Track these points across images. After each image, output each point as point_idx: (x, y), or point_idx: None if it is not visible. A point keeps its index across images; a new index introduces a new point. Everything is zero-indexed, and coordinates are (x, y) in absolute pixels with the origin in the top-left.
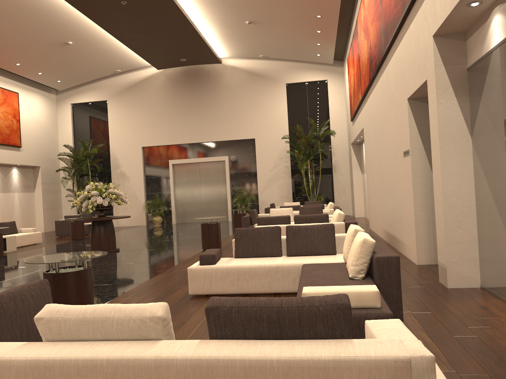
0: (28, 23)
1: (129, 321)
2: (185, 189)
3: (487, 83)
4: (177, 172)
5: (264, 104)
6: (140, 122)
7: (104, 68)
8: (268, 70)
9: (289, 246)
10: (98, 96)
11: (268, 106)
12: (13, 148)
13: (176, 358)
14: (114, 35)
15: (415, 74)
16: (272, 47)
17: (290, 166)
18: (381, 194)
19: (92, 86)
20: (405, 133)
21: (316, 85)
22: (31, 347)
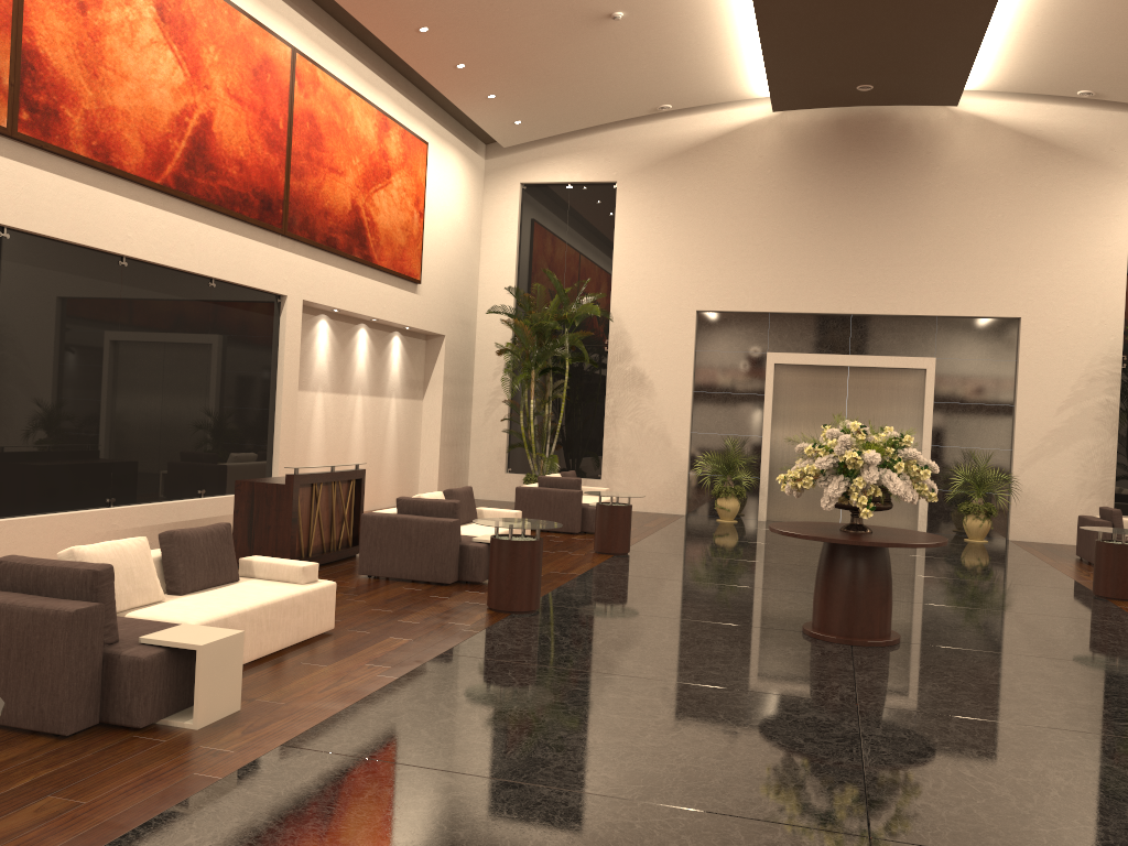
0: None
1: None
2: (800, 433)
3: None
4: (784, 388)
5: (1060, 228)
6: (700, 245)
7: (639, 96)
8: (1083, 134)
9: None
10: (594, 171)
11: (1070, 234)
12: (405, 283)
13: None
14: None
15: None
16: None
17: (1117, 404)
18: None
19: (582, 143)
20: None
21: None
22: None
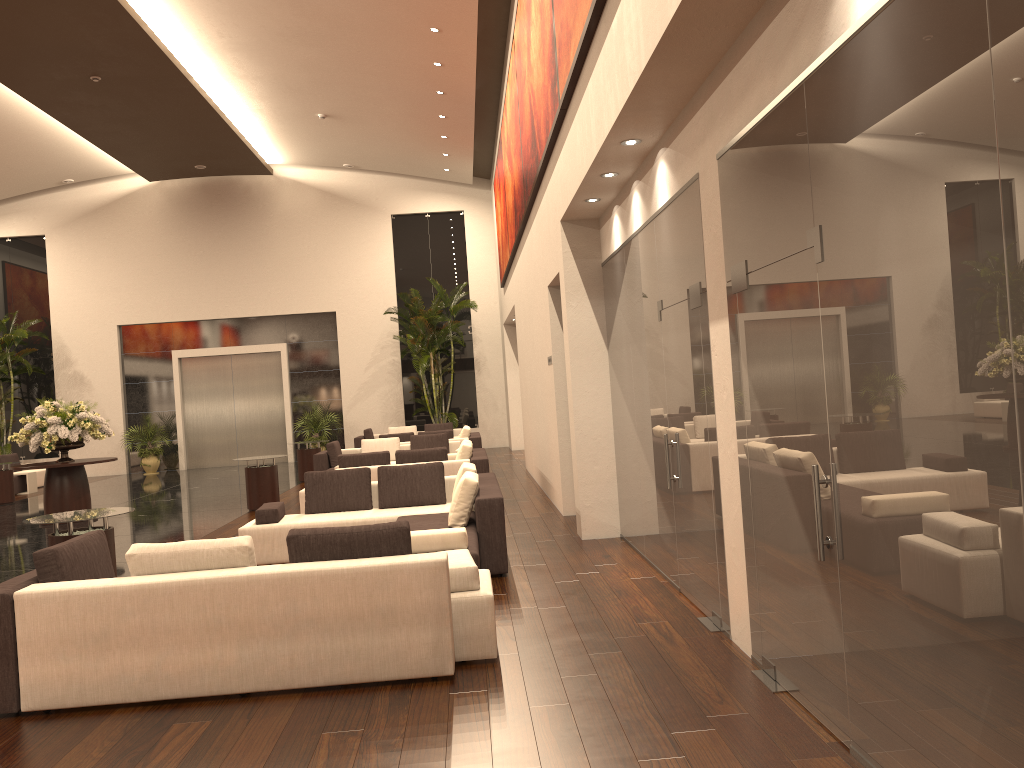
0: None
1: (219, 551)
2: (204, 404)
3: (614, 290)
4: (189, 374)
5: (353, 251)
6: (114, 278)
7: (41, 176)
8: (359, 189)
9: (382, 494)
10: (26, 227)
11: (359, 255)
12: None
13: (265, 573)
14: (71, 125)
15: (552, 258)
16: (365, 153)
17: (401, 362)
18: (534, 414)
19: (14, 207)
20: (548, 333)
21: (445, 218)
22: (129, 578)
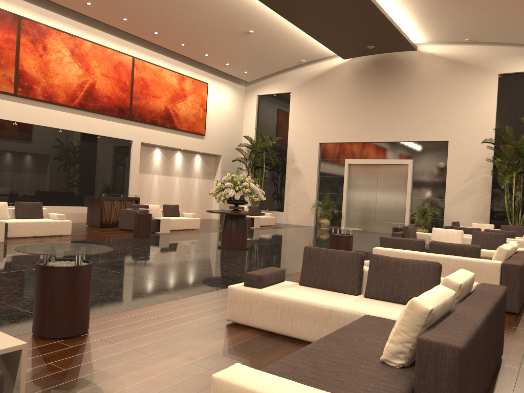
0: (209, 12)
1: None
2: (359, 192)
3: None
4: (353, 173)
5: (465, 100)
6: (320, 116)
7: (288, 58)
8: (476, 57)
9: (369, 283)
10: (282, 88)
11: (470, 102)
12: (197, 136)
13: None
14: (291, 21)
15: None
16: (480, 27)
17: (492, 178)
18: None
19: (278, 78)
20: None
21: None
22: None
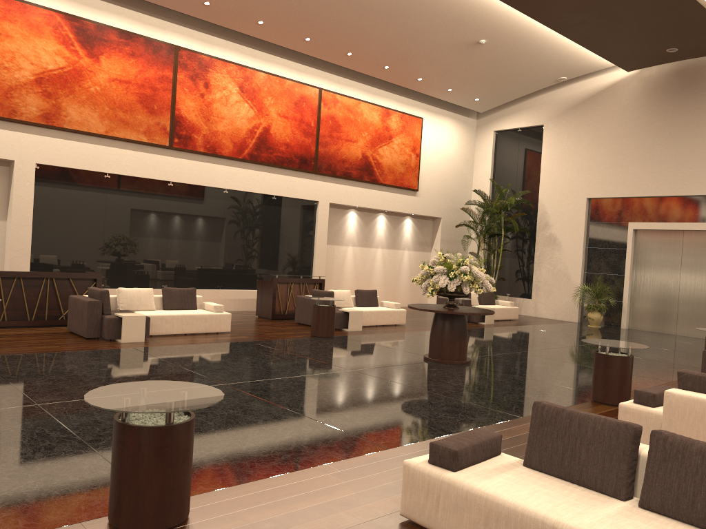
0: (421, 19)
1: None
2: (650, 273)
3: None
4: (641, 244)
5: None
6: (589, 158)
7: (539, 75)
8: None
9: (648, 483)
10: (531, 120)
11: None
12: (406, 191)
13: None
14: (543, 21)
15: None
16: None
17: None
18: None
19: (525, 104)
20: None
21: None
22: None
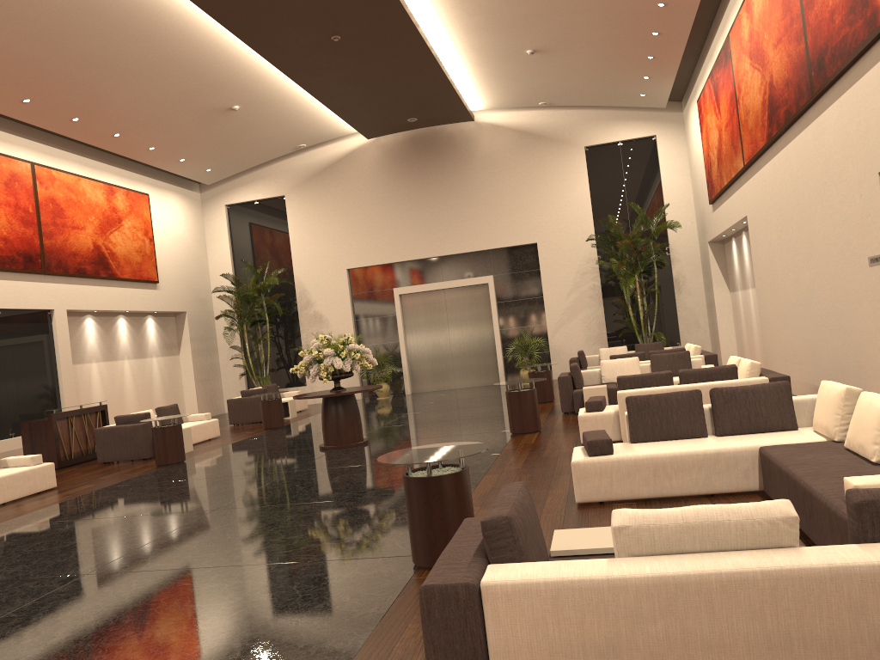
0: (178, 82)
1: (753, 524)
2: (422, 335)
3: None
4: (408, 308)
5: (550, 185)
6: (342, 227)
7: (280, 143)
8: (553, 126)
9: (720, 419)
10: (270, 190)
11: (556, 188)
12: (147, 285)
13: (858, 565)
14: (310, 90)
15: None
16: (563, 87)
17: (600, 286)
18: (804, 326)
19: (259, 174)
20: (874, 228)
21: (637, 145)
22: (629, 563)
